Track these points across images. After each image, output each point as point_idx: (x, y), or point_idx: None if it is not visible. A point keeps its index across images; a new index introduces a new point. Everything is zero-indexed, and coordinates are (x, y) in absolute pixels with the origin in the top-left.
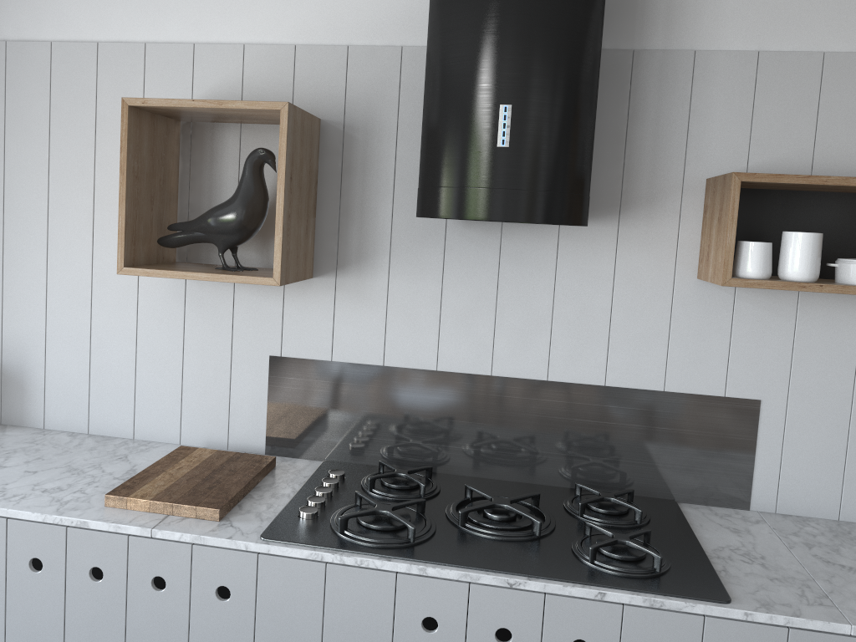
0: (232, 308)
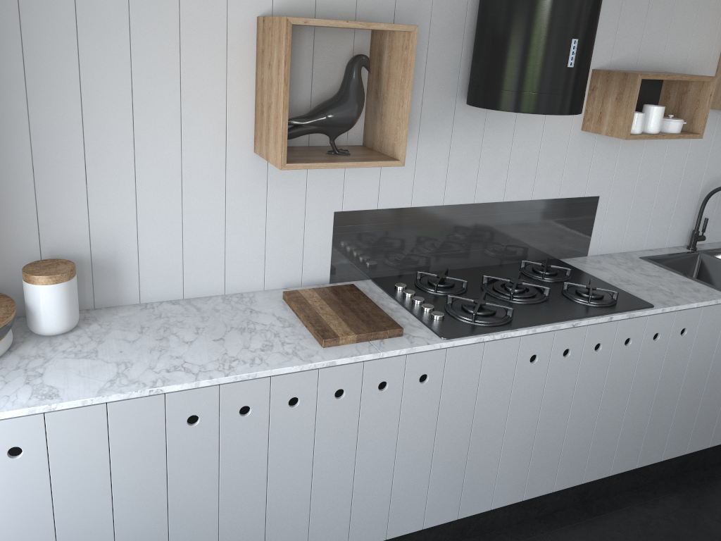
0: (306, 180)
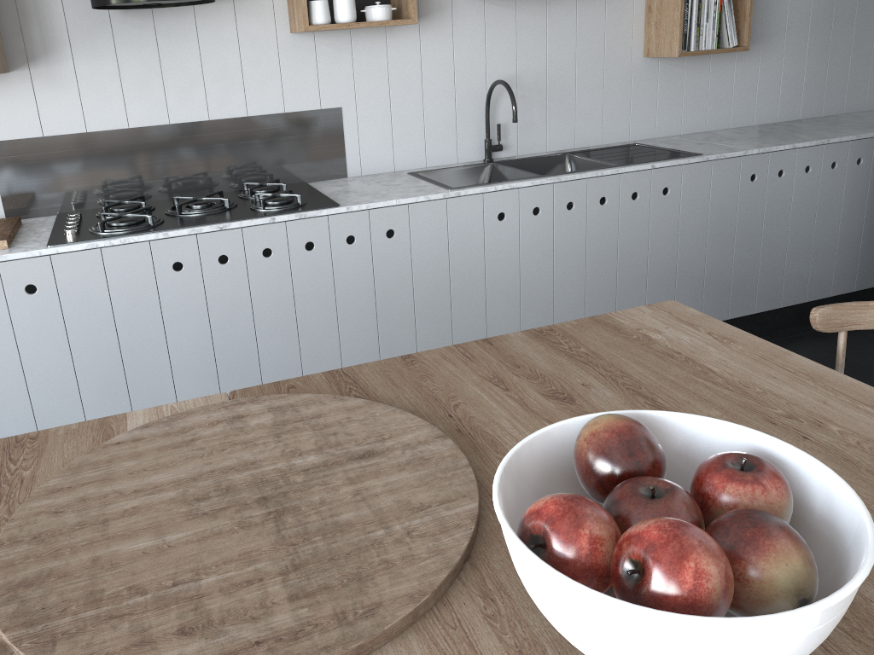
0: None
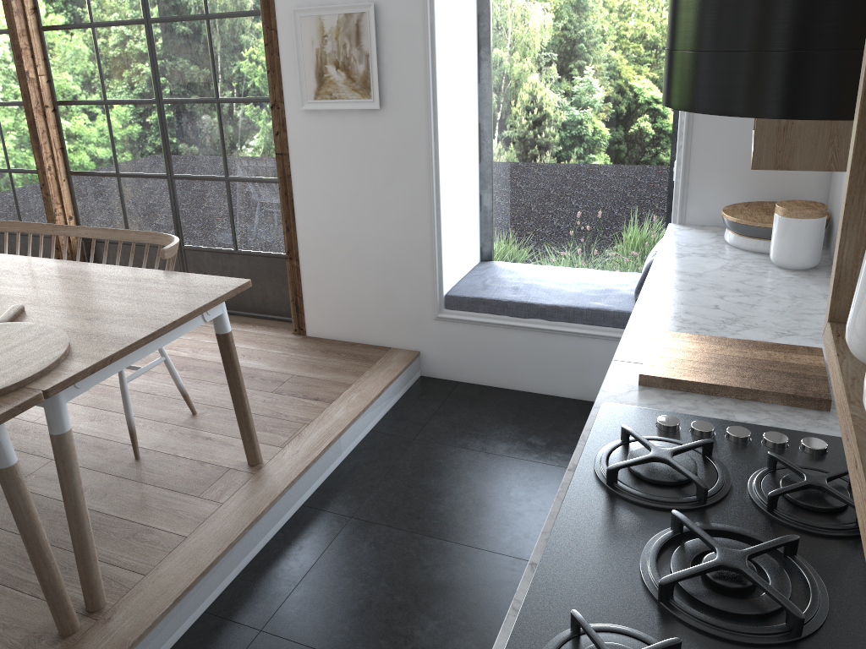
0: None
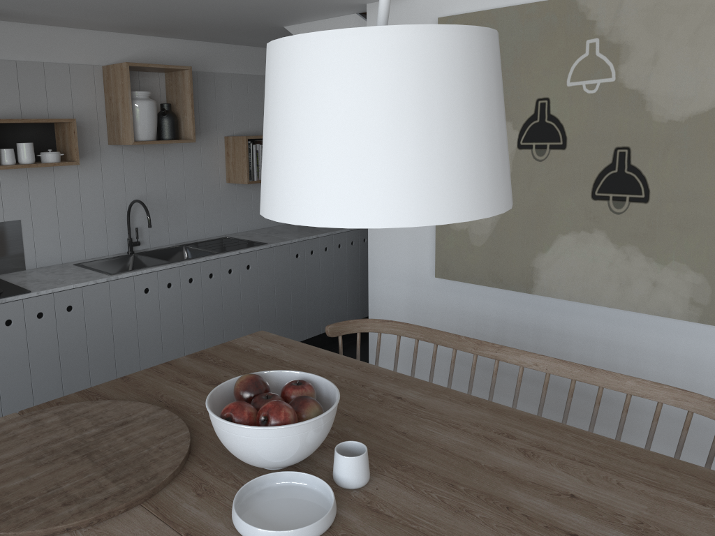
0: None
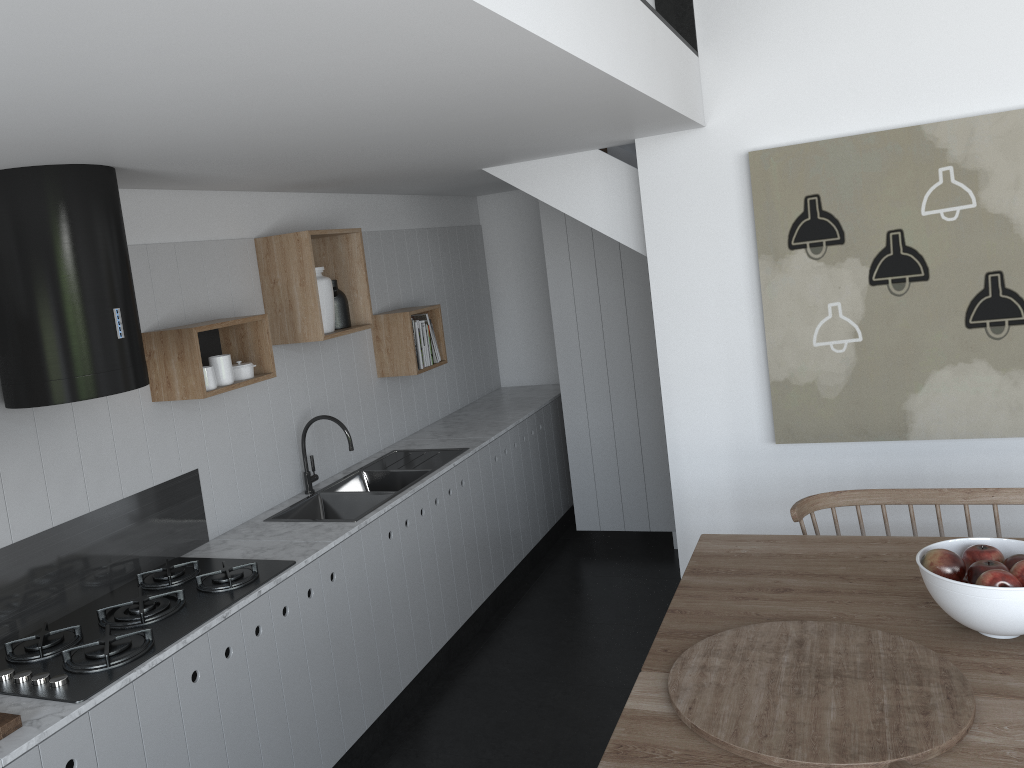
0: None
